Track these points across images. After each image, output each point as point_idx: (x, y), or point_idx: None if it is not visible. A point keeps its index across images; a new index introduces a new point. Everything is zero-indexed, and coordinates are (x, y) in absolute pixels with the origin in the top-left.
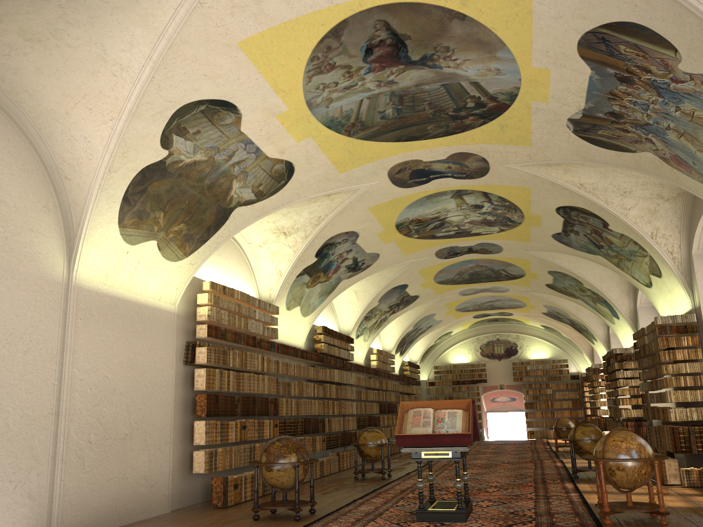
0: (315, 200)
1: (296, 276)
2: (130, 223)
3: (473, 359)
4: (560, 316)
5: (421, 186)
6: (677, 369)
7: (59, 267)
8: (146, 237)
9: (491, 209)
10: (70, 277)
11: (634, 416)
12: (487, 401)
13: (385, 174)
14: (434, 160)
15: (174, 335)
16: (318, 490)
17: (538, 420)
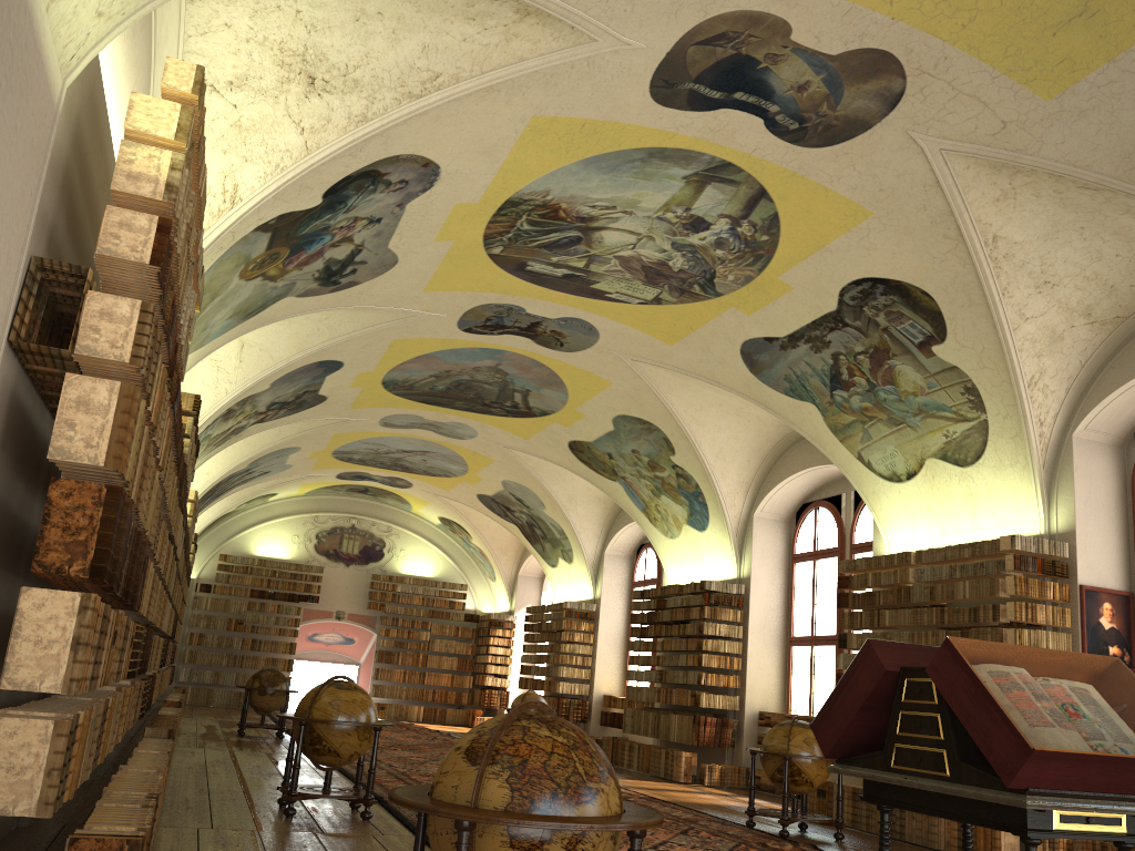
0: (478, 14)
1: (255, 228)
2: None
3: (298, 554)
4: (516, 507)
5: (684, 113)
6: (1035, 641)
7: None
8: None
9: (710, 242)
10: None
11: (719, 708)
12: (301, 637)
13: (682, 30)
14: (808, 50)
15: (34, 198)
16: None
17: (395, 686)
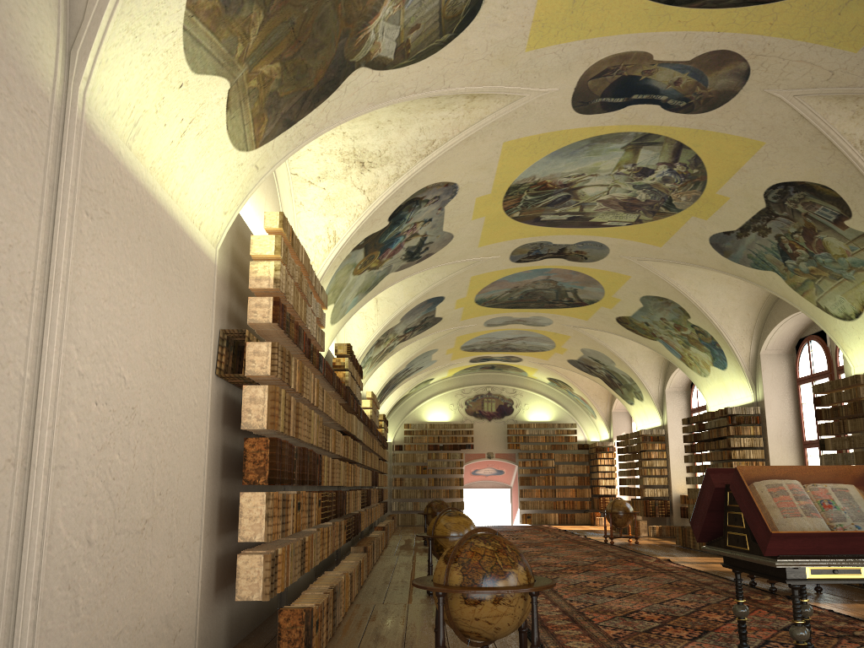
0: (445, 105)
1: (353, 249)
2: (207, 9)
3: (455, 417)
4: (595, 366)
5: (603, 115)
6: None
7: (47, 56)
8: (219, 63)
9: (659, 180)
10: (69, 94)
11: None
12: (467, 473)
13: (578, 75)
14: (669, 62)
15: (212, 310)
16: (412, 621)
17: (535, 501)
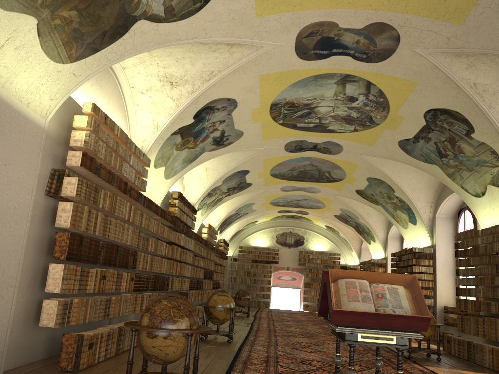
0: (215, 49)
1: (171, 134)
2: None
3: (269, 244)
4: (349, 219)
5: (317, 61)
6: None
7: None
8: (24, 6)
9: (361, 104)
10: None
11: None
12: (274, 278)
13: (295, 35)
14: (349, 29)
15: (39, 155)
16: None
17: (312, 297)
